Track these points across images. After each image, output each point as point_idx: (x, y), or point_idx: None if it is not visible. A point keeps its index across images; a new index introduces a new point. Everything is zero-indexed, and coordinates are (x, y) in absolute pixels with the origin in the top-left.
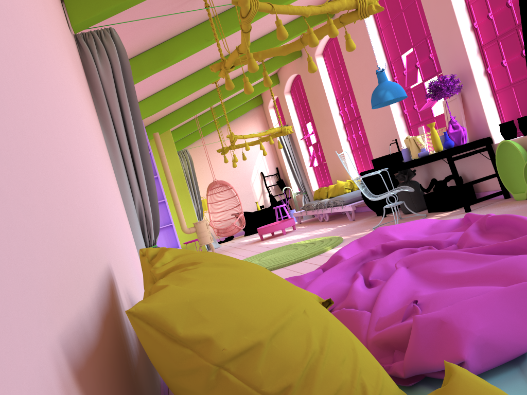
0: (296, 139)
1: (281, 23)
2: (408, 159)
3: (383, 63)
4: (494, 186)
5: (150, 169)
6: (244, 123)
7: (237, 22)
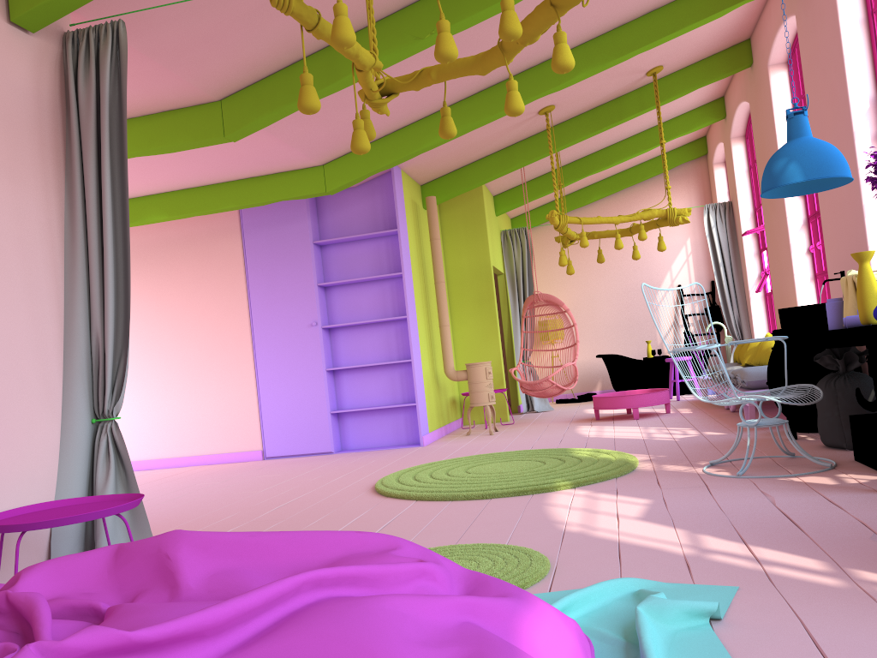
0: (739, 233)
1: (341, 12)
2: (836, 324)
3: (863, 91)
4: None
5: (129, 281)
6: (662, 188)
7: (480, 1)
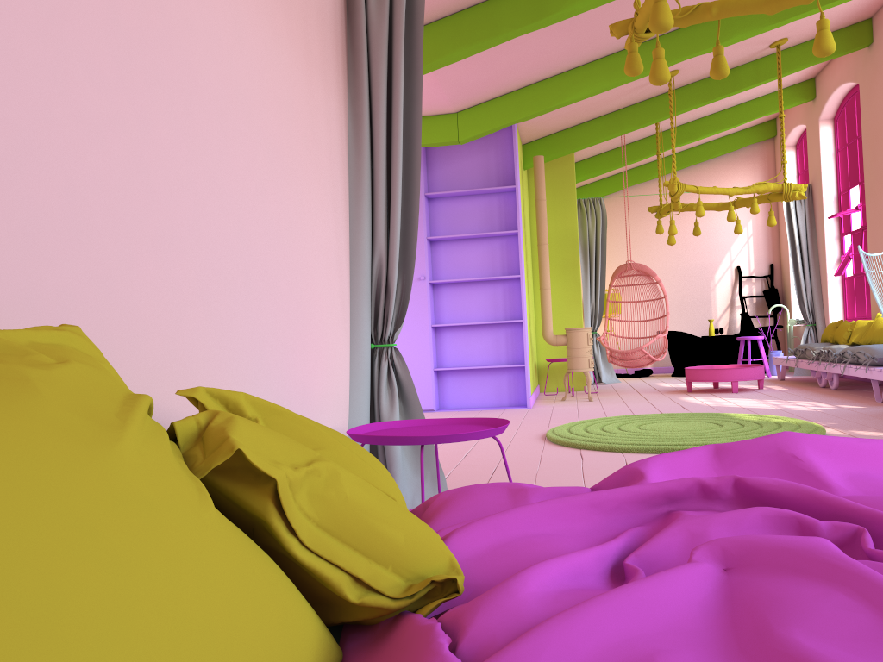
0: (820, 216)
1: None
2: None
3: None
4: None
5: (416, 201)
6: (727, 168)
7: None
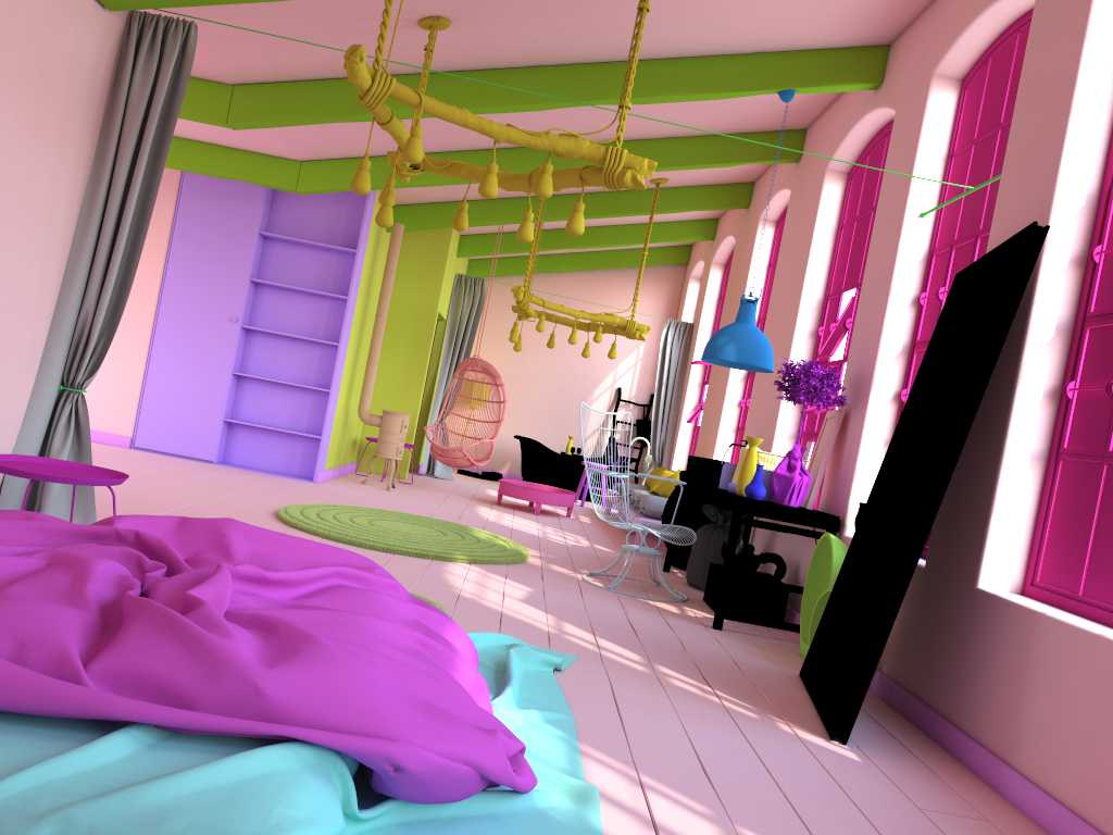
0: (691, 359)
1: (417, 135)
2: (725, 485)
3: (815, 291)
4: None
5: (134, 270)
6: (634, 283)
7: (520, 96)
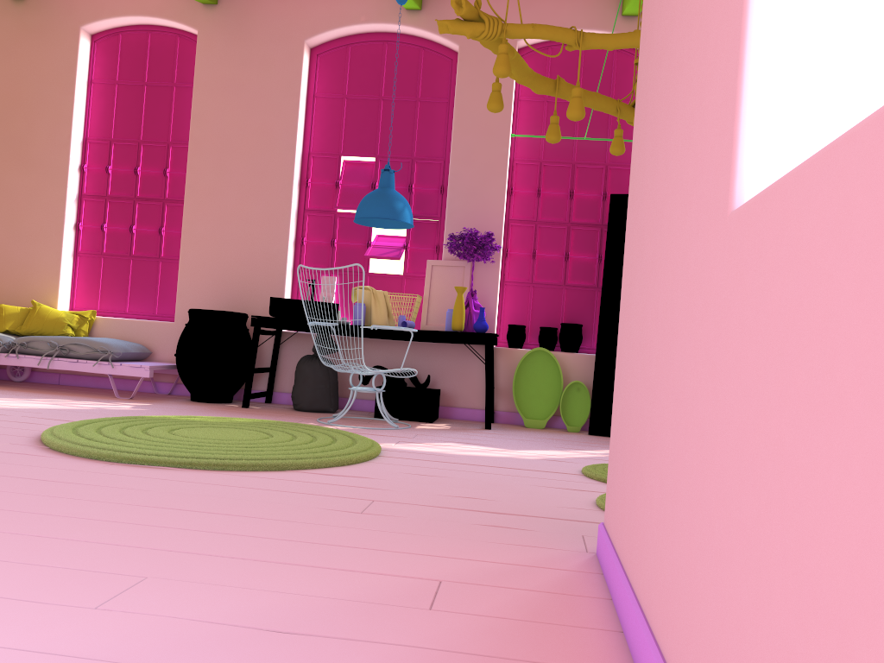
0: None
1: None
2: (364, 322)
3: (300, 147)
4: (467, 403)
5: None
6: None
7: None
